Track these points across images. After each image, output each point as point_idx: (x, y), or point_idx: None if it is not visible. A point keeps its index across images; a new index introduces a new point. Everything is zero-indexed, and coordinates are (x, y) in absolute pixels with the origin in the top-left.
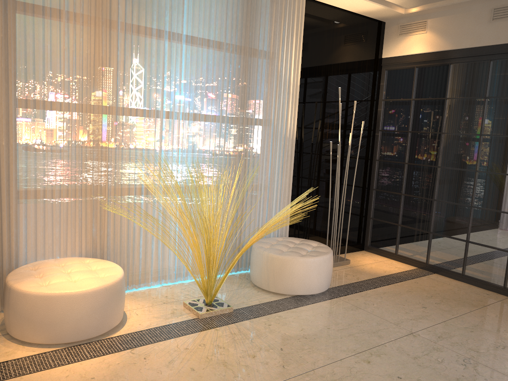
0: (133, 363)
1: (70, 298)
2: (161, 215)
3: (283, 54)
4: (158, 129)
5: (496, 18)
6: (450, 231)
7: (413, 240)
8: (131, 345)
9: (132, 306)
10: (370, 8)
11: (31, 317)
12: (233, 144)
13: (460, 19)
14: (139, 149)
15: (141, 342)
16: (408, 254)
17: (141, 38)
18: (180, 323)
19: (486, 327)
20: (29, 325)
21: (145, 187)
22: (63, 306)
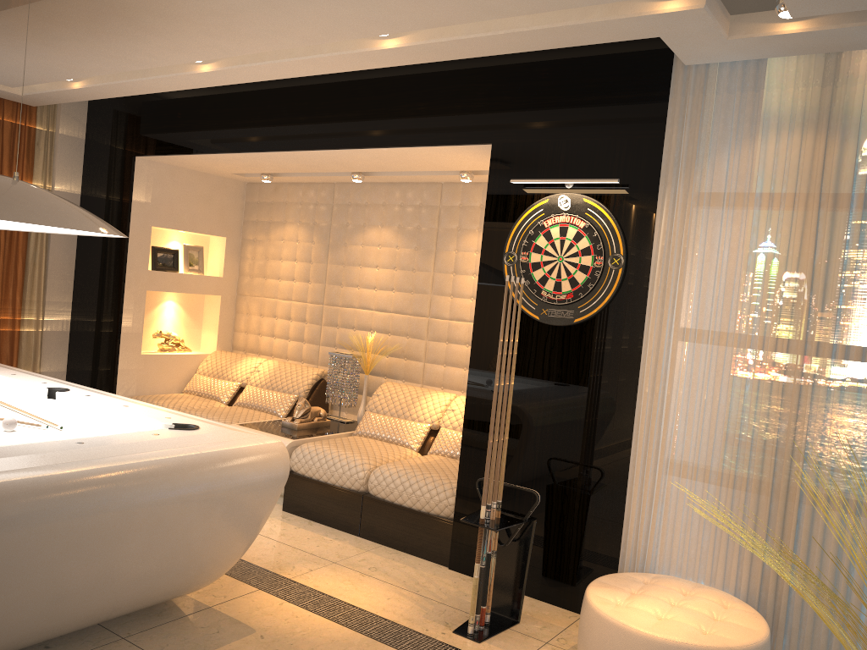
0: None
1: (627, 636)
2: None
3: None
4: None
5: None
6: None
7: None
8: None
9: None
10: None
11: (585, 641)
12: None
13: None
14: None
15: None
16: None
17: None
18: None
19: None
20: None
21: None
22: (616, 643)
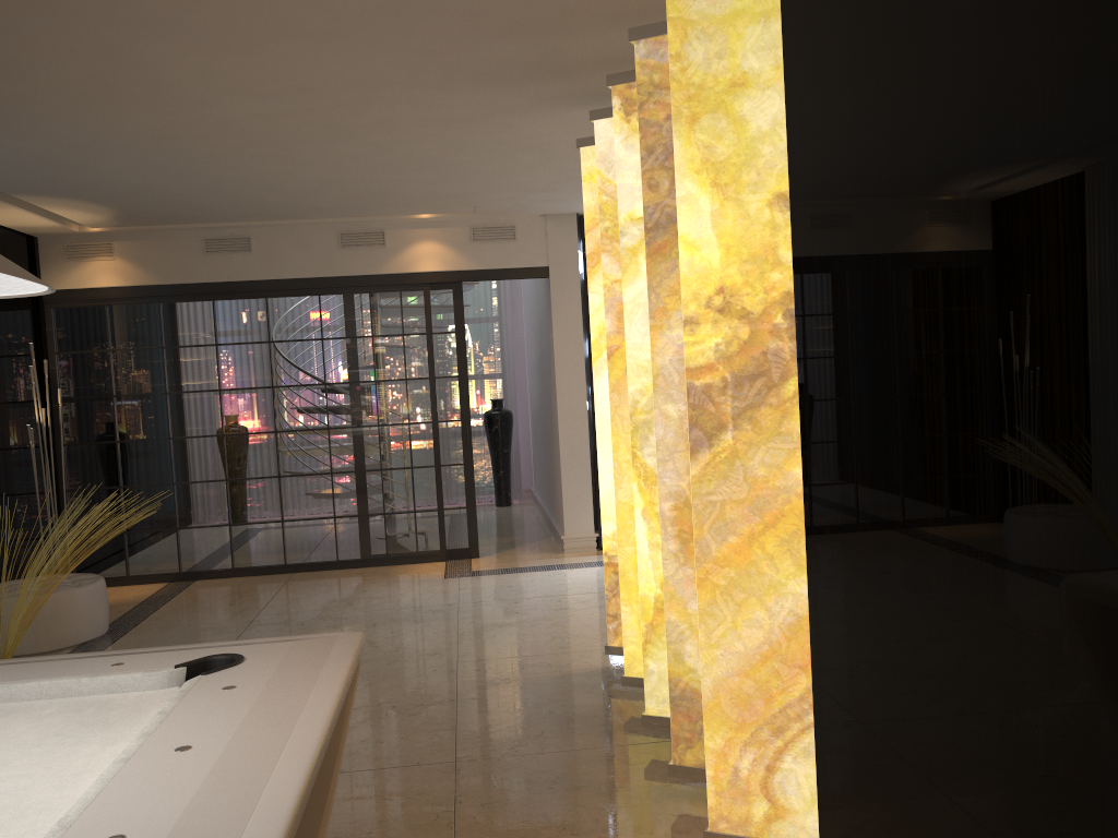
0: None
1: None
2: None
3: None
4: None
5: (211, 251)
6: (206, 519)
7: (153, 547)
8: None
9: None
10: (38, 224)
11: None
12: None
13: (163, 247)
14: None
15: None
16: (148, 569)
17: None
18: None
19: (305, 595)
20: None
21: None
22: None
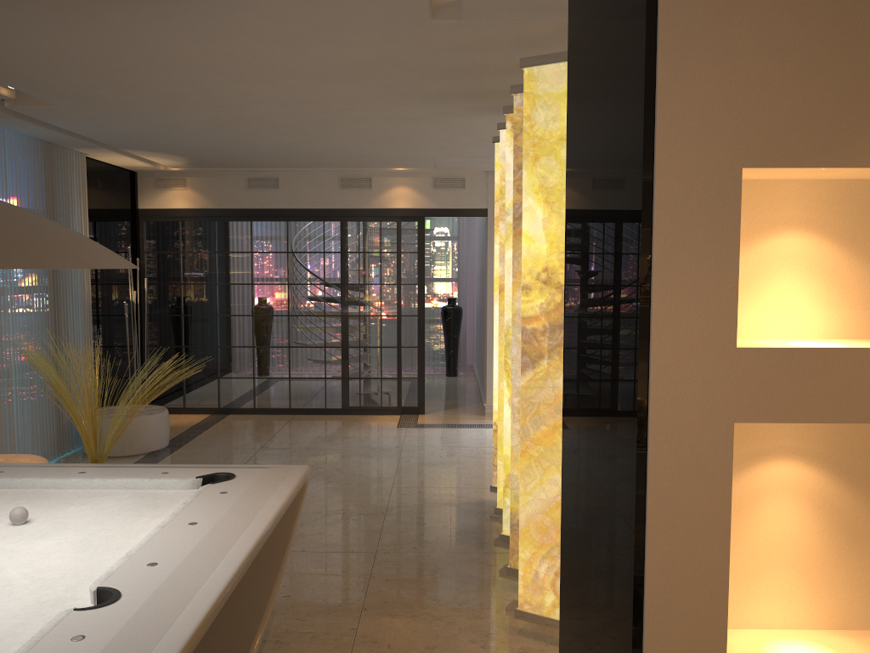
0: None
1: None
2: (6, 402)
3: (76, 216)
4: None
5: (251, 186)
6: (238, 372)
7: (202, 389)
8: None
9: None
10: (138, 165)
11: None
12: (50, 316)
13: (219, 182)
14: None
15: None
16: (198, 404)
17: None
18: None
19: (300, 431)
20: None
21: None
22: None
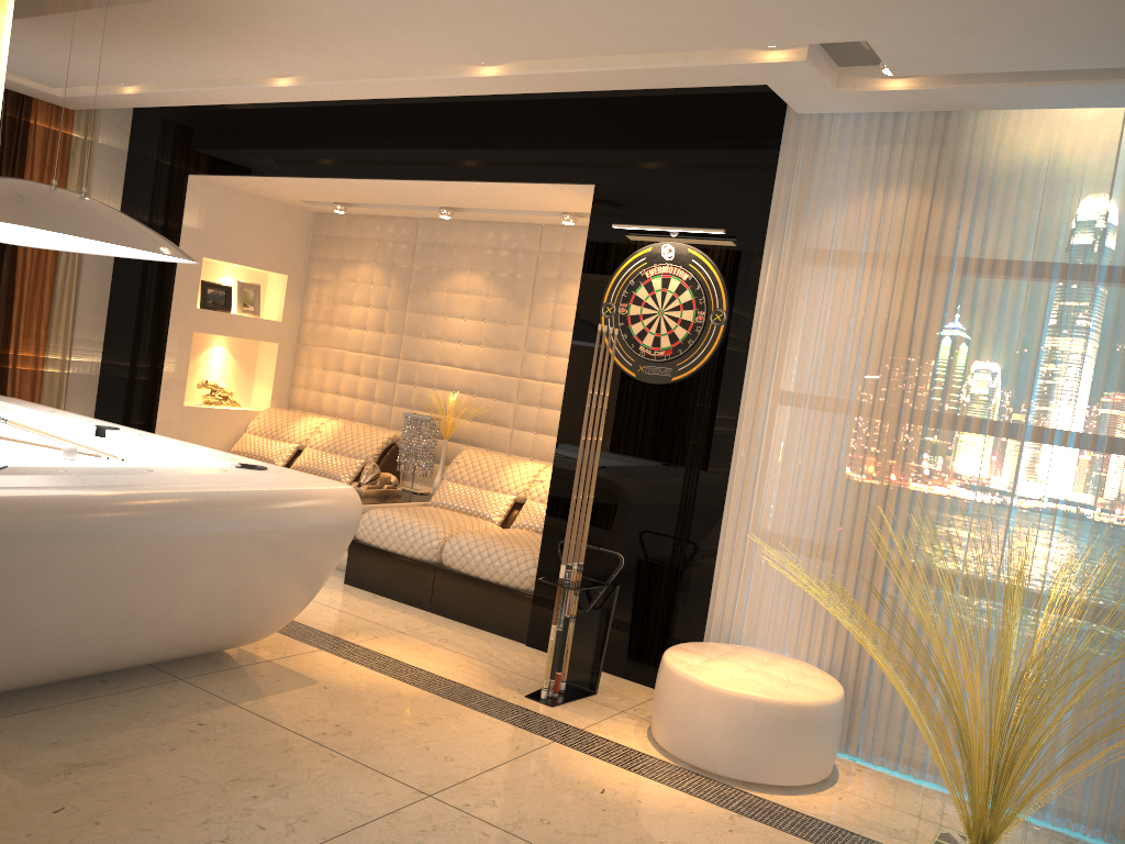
0: (706, 823)
1: (698, 690)
2: (993, 644)
3: None
4: (1012, 462)
5: None
6: None
7: None
8: (748, 812)
9: (858, 789)
10: None
11: (659, 700)
12: None
13: None
14: (960, 496)
15: (767, 819)
16: None
17: (997, 285)
18: (875, 843)
19: None
20: (655, 710)
21: (961, 575)
22: (687, 698)
